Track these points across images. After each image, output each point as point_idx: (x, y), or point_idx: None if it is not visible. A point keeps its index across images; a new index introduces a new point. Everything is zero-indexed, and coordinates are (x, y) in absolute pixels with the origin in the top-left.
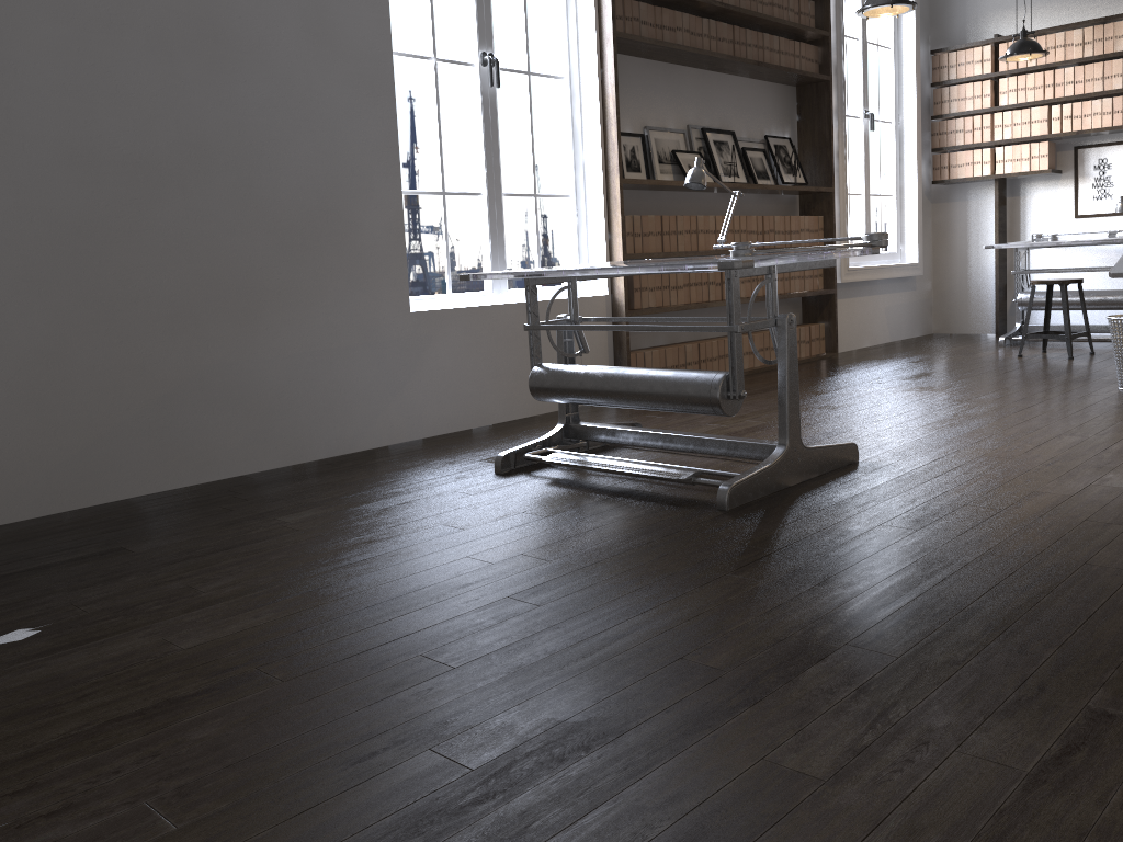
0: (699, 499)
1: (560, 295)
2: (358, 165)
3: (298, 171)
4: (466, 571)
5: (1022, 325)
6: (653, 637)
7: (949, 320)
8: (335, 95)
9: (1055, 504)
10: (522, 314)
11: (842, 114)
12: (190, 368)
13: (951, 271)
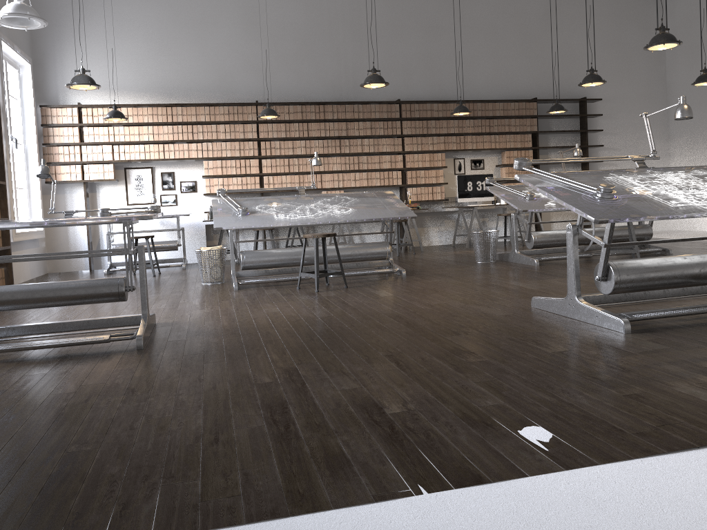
0: (116, 349)
1: None
2: None
3: None
4: (69, 397)
5: (112, 262)
6: (228, 383)
7: (58, 264)
8: None
9: (268, 319)
10: None
11: (7, 137)
12: None
13: (58, 235)
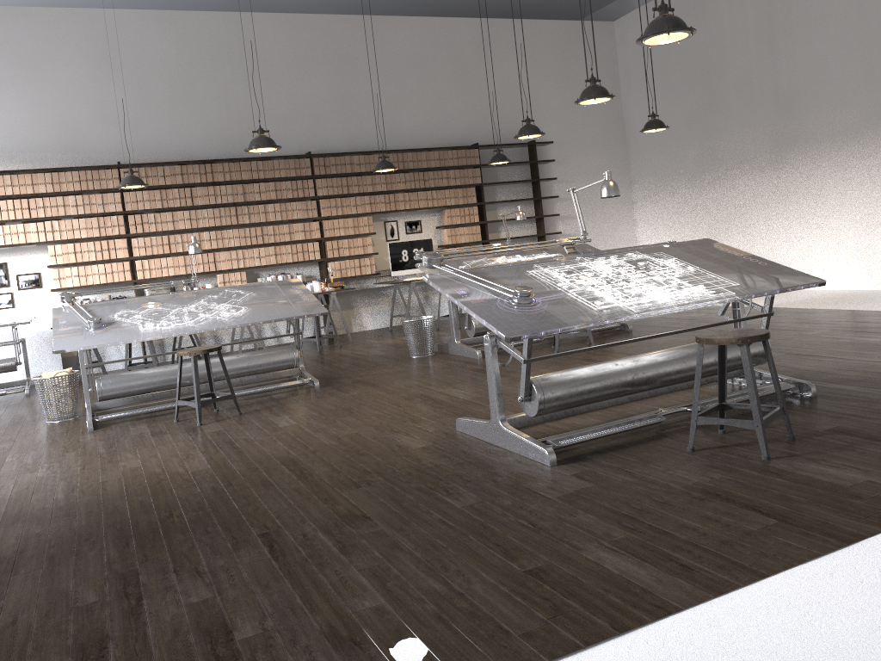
0: None
1: None
2: None
3: None
4: None
5: None
6: (35, 611)
7: None
8: None
9: (122, 483)
10: None
11: None
12: None
13: None
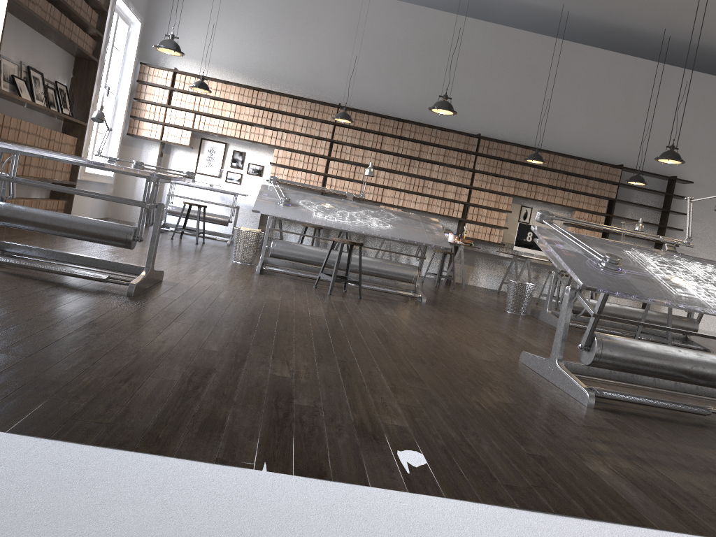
0: (110, 290)
1: None
2: None
3: None
4: (37, 314)
5: (165, 222)
6: (178, 342)
7: (119, 212)
8: None
9: (263, 304)
10: None
11: (100, 83)
12: None
13: (126, 185)
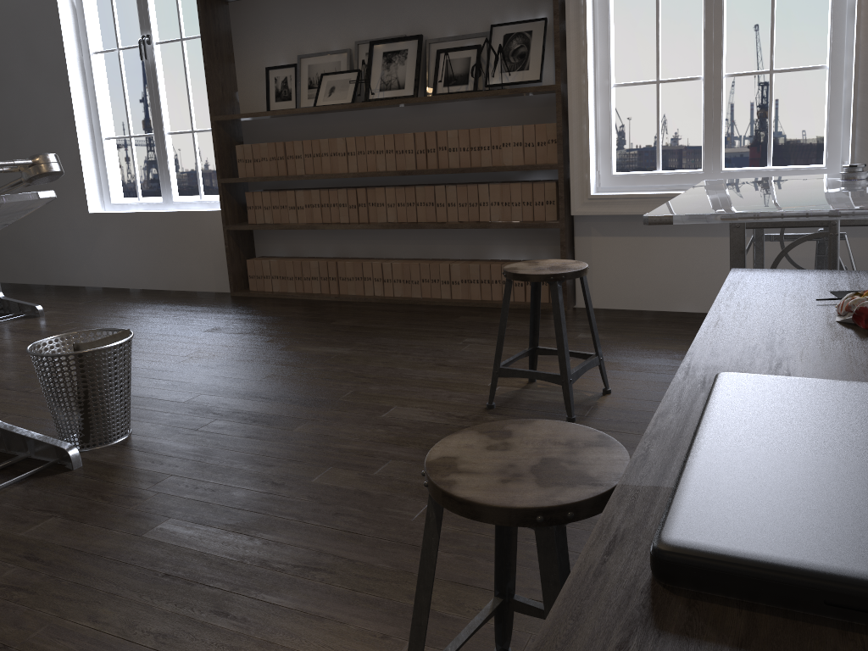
0: None
1: (214, 206)
2: (56, 129)
3: (32, 136)
4: None
5: None
6: None
7: None
8: (43, 92)
9: None
10: (156, 219)
11: None
12: (5, 231)
13: None
